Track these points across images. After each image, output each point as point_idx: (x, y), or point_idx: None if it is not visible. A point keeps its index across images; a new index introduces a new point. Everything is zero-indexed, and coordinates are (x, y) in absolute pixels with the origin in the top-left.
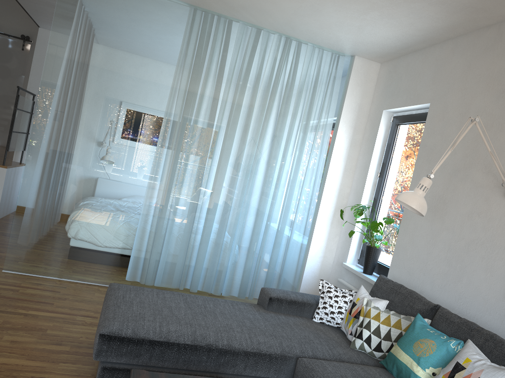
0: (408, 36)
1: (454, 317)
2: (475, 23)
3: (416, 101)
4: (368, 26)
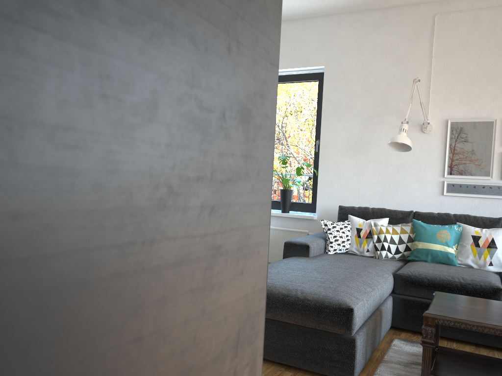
0: (304, 8)
1: (433, 214)
2: (366, 6)
3: (306, 64)
4: None
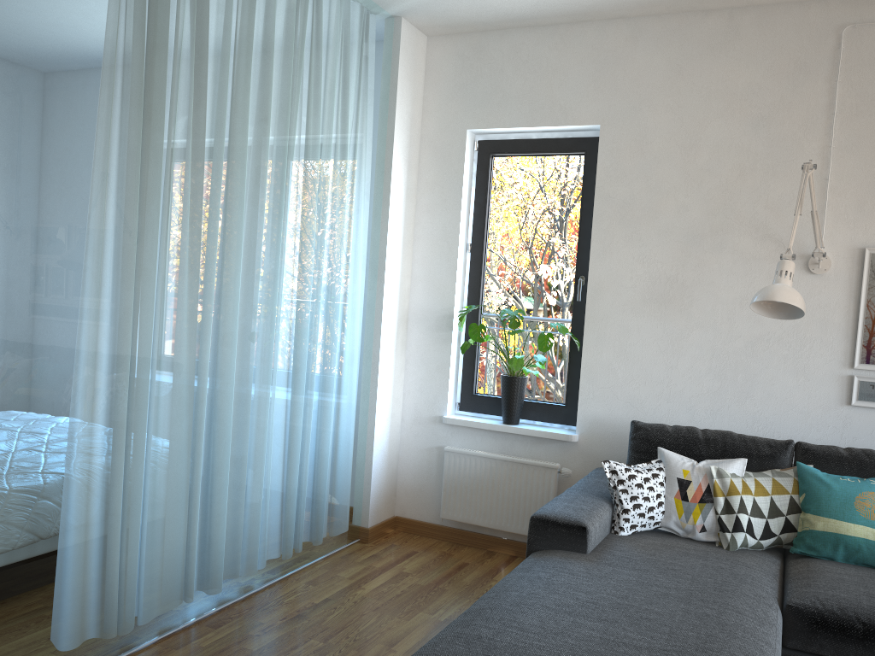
0: (563, 3)
1: (839, 450)
2: (695, 4)
3: (561, 119)
4: None
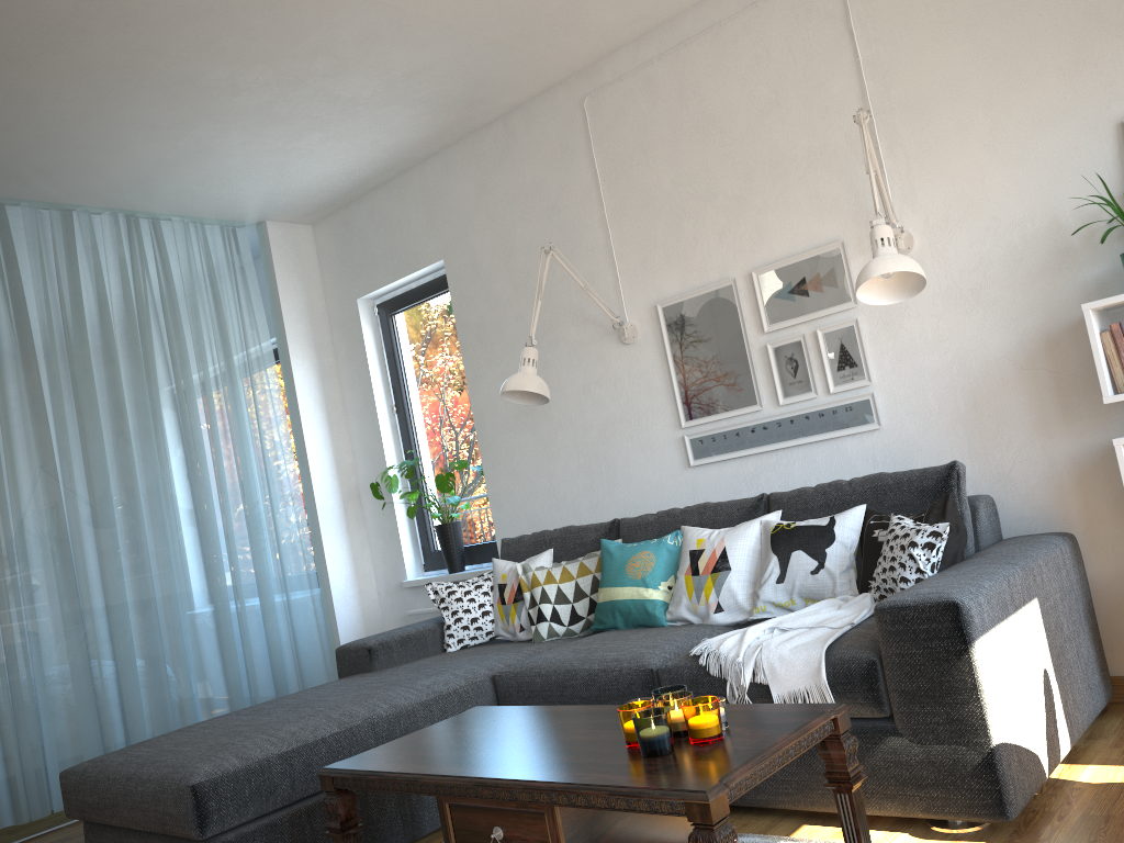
0: (366, 165)
1: (647, 517)
2: (468, 124)
3: (416, 264)
4: (300, 160)
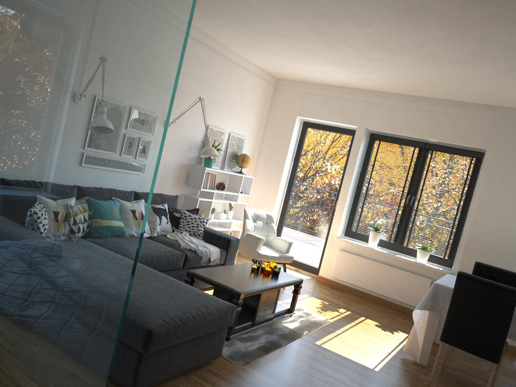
0: None
1: None
2: None
3: None
4: None
